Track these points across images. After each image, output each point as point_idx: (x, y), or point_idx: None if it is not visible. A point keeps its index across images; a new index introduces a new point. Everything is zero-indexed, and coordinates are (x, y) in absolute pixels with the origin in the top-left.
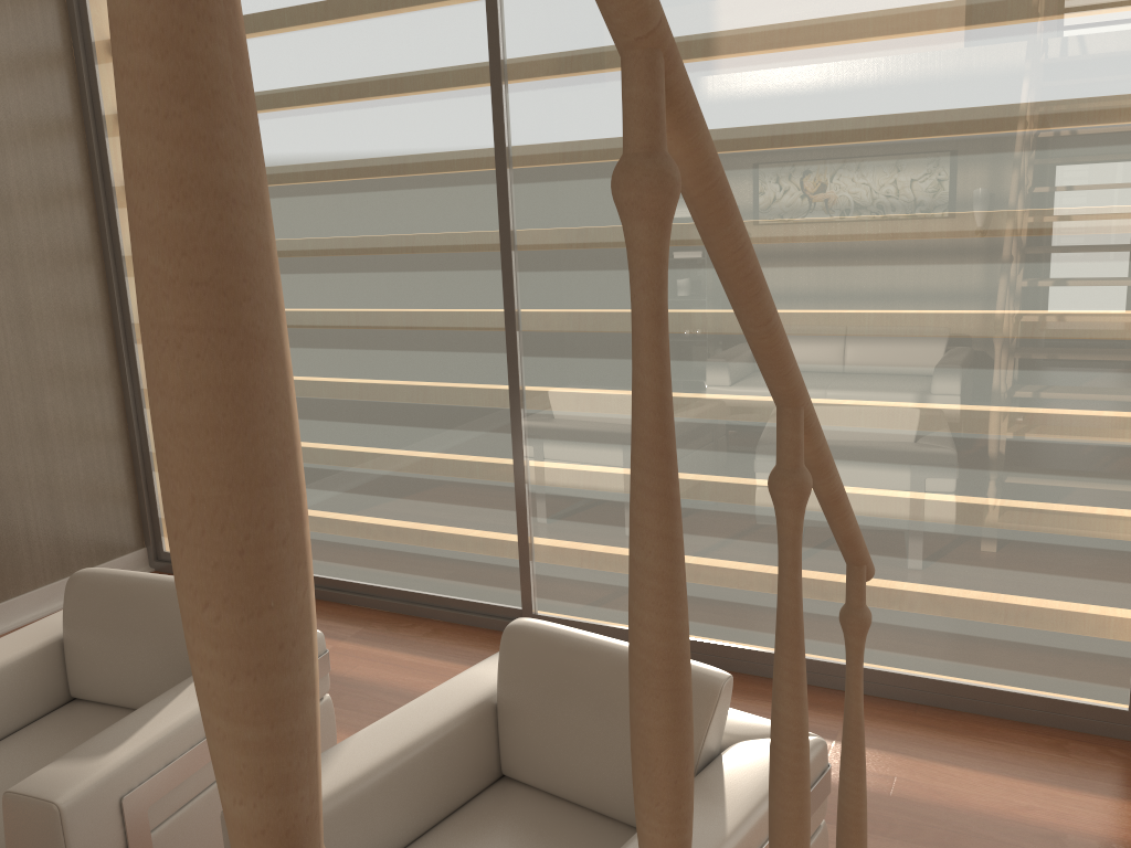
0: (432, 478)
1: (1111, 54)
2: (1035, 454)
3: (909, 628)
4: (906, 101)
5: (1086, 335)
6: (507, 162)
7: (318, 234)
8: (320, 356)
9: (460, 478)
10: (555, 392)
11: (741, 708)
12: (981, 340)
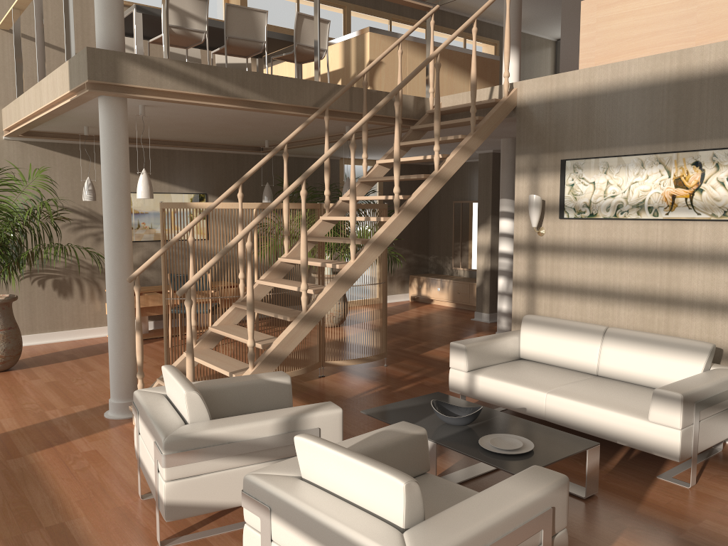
0: None
1: None
2: None
3: None
4: None
5: None
6: None
7: None
8: None
9: None
10: None
11: None
12: None
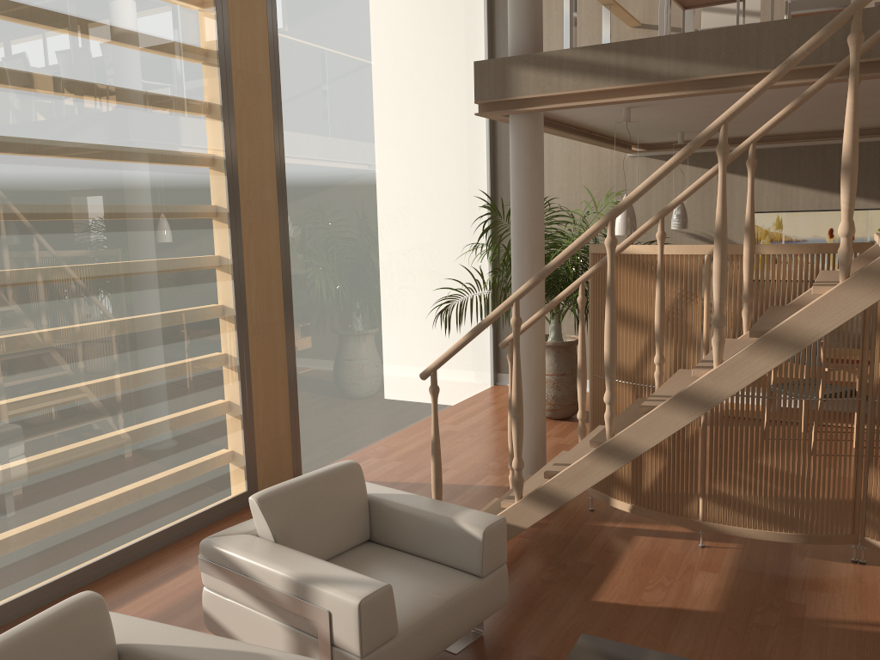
0: None
1: (208, 188)
2: (205, 380)
3: (167, 499)
4: (135, 199)
5: (215, 317)
6: None
7: None
8: None
9: None
10: None
11: (129, 589)
12: (179, 326)
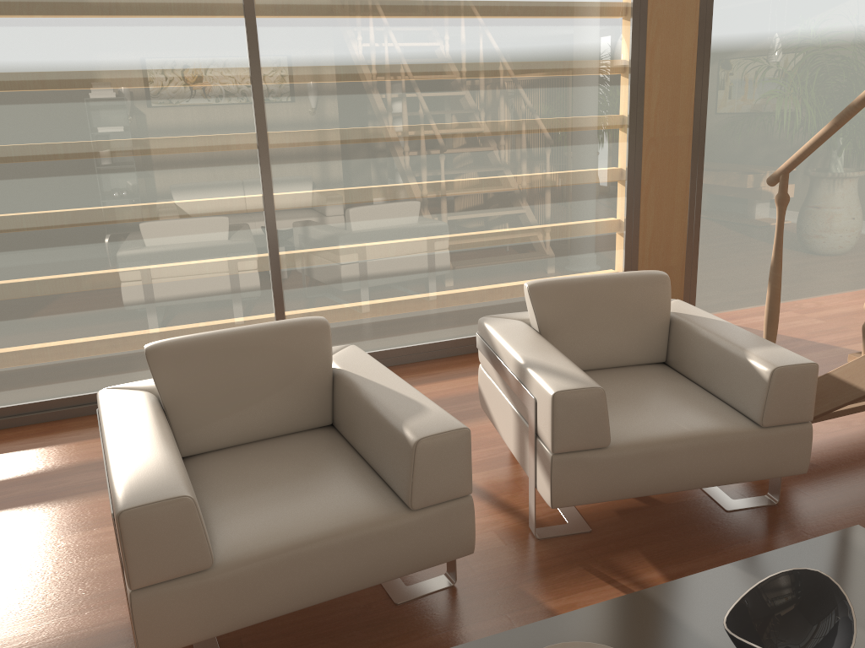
0: (187, 278)
1: None
2: (583, 189)
3: None
4: None
5: (602, 124)
6: (255, 9)
7: (42, 65)
8: (50, 184)
9: (215, 273)
10: (303, 189)
11: (471, 369)
12: (559, 130)
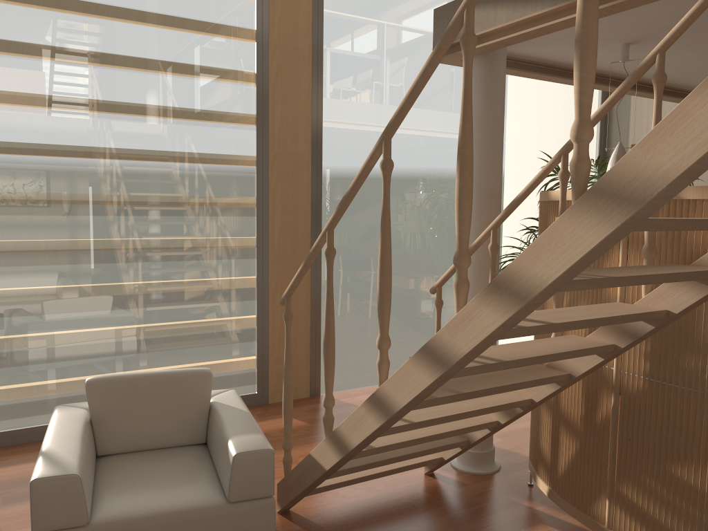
0: None
1: (235, 139)
2: (219, 294)
3: None
4: (161, 145)
5: (233, 244)
6: None
7: None
8: None
9: None
10: None
11: None
12: (196, 248)
